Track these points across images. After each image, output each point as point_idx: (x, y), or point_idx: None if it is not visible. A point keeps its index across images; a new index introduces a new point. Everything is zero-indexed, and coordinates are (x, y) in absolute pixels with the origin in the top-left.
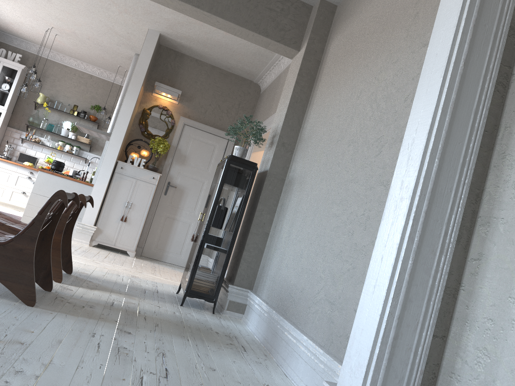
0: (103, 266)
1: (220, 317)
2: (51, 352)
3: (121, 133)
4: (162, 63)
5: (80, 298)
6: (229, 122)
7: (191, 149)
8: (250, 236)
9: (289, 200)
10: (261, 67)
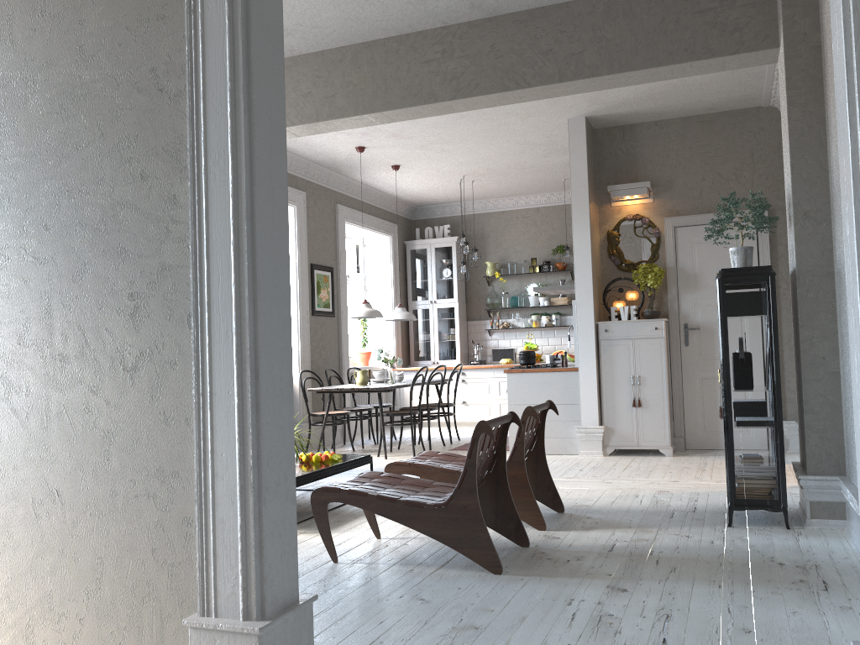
0: (616, 486)
1: (800, 533)
2: (508, 634)
3: (587, 282)
4: (608, 154)
5: (567, 548)
6: (745, 191)
7: (700, 261)
8: (806, 386)
9: (845, 308)
10: (758, 82)
